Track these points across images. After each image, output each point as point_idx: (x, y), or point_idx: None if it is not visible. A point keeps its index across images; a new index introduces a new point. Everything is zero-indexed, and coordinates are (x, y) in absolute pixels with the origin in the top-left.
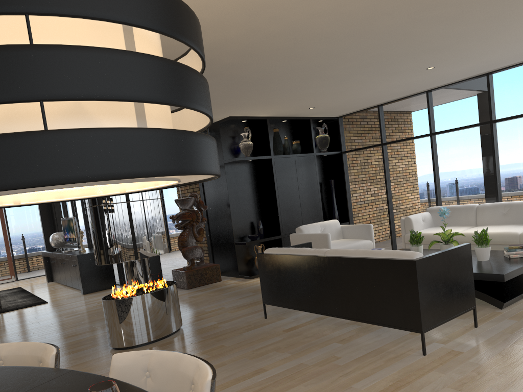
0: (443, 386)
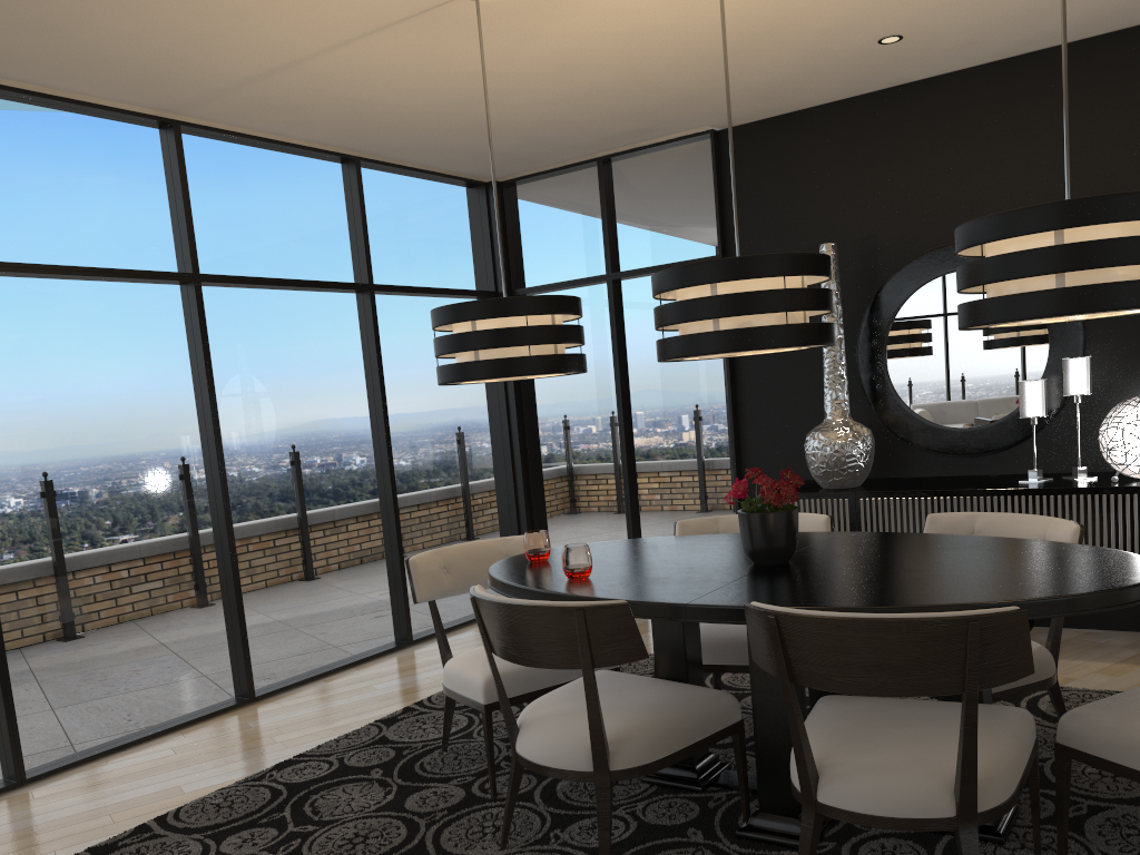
0: None
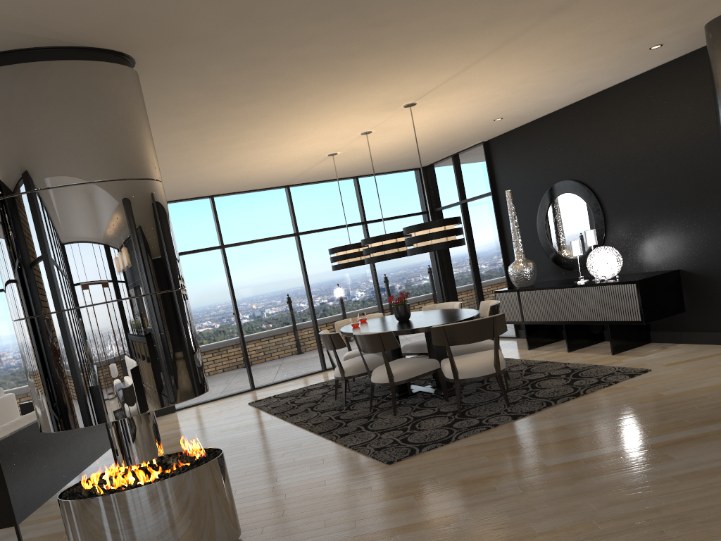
0: (169, 441)
